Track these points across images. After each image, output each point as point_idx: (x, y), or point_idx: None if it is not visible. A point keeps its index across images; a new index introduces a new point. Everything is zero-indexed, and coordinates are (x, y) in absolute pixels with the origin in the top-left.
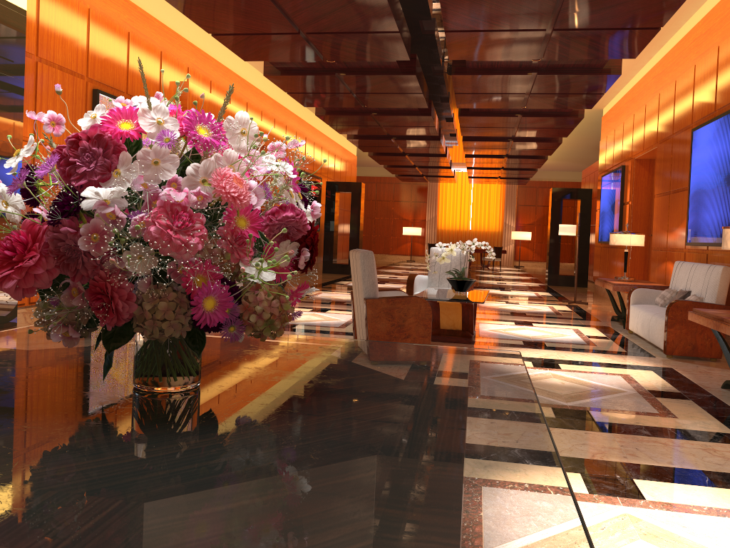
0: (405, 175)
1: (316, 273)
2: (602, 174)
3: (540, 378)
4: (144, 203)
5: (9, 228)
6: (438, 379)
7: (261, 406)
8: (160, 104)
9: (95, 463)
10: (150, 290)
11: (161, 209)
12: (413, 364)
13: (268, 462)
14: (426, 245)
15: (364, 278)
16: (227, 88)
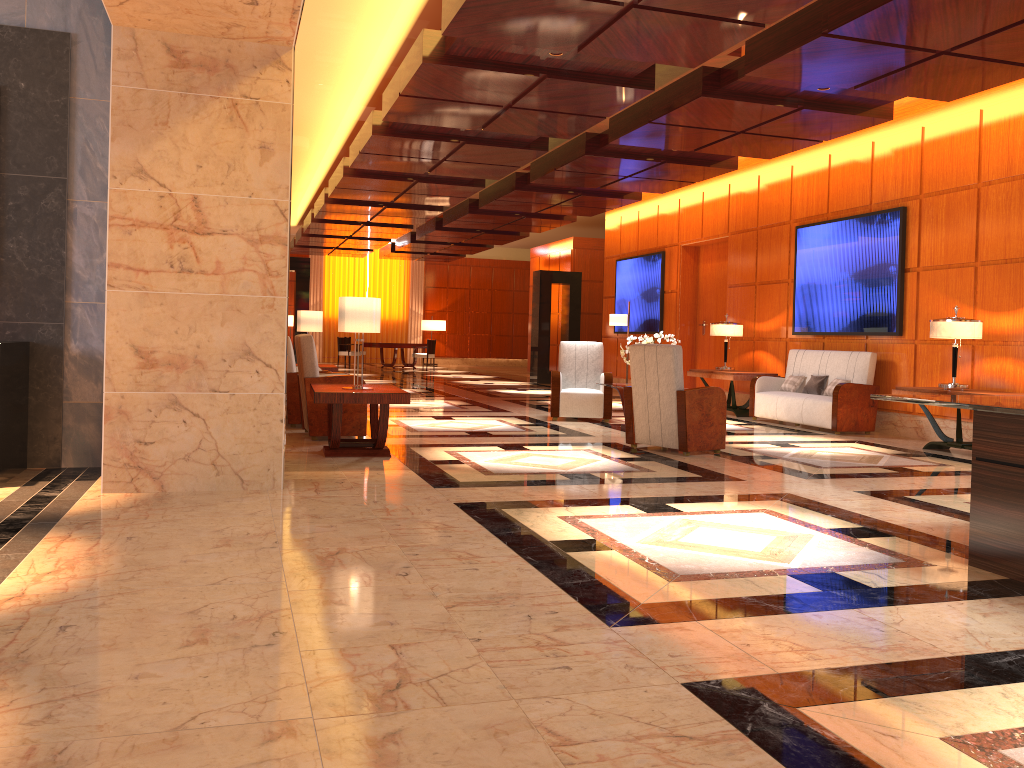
0: (308, 247)
1: None
2: (615, 258)
3: (812, 453)
4: None
5: None
6: None
7: None
8: None
9: None
10: None
11: None
12: None
13: None
14: None
15: (676, 371)
16: None
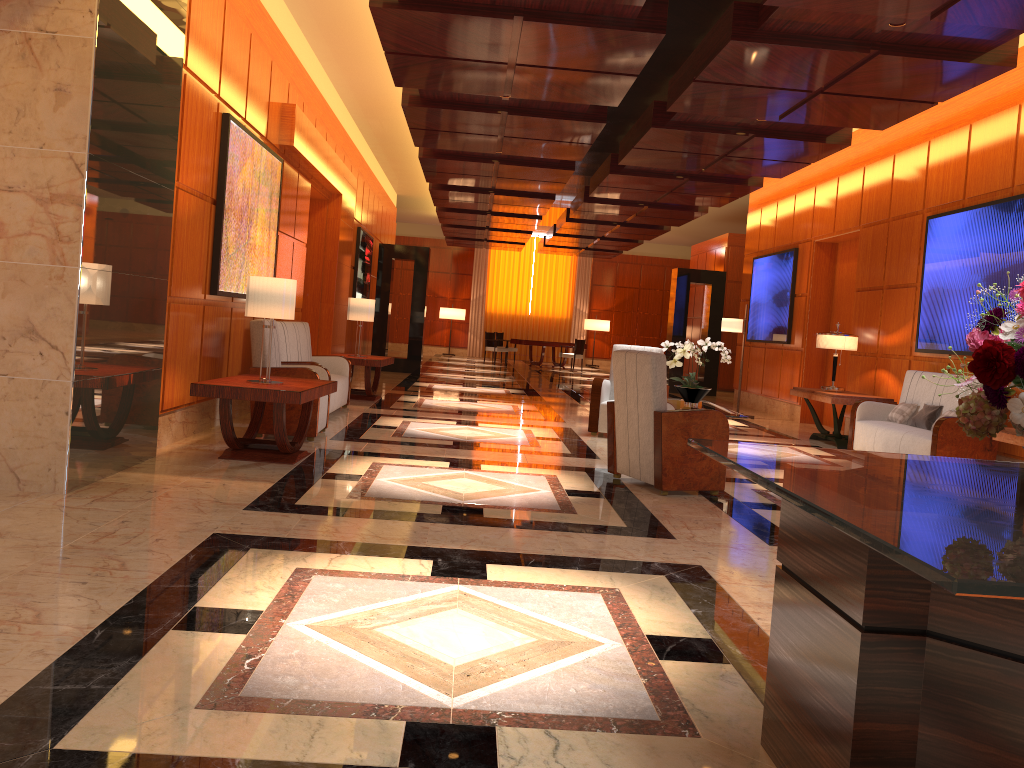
0: (458, 238)
1: (362, 370)
2: (753, 255)
3: None
4: None
5: (159, 307)
6: None
7: None
8: None
9: None
10: None
11: None
12: None
13: None
14: (470, 333)
15: (655, 387)
16: (313, 113)
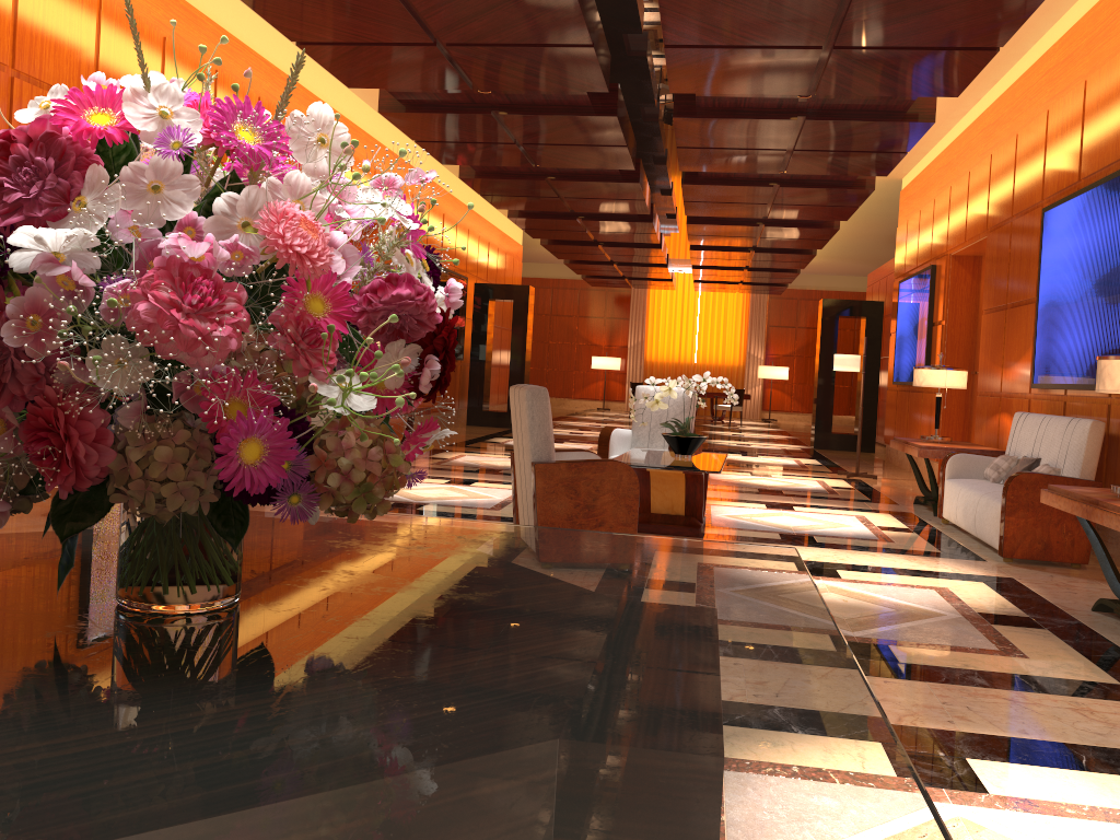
0: (596, 277)
1: (456, 425)
2: (900, 279)
3: None
4: (132, 262)
5: None
6: (663, 595)
7: (346, 641)
8: (166, 82)
9: (4, 756)
10: (142, 424)
11: (161, 272)
12: (618, 568)
13: (349, 755)
14: (628, 384)
15: (533, 430)
16: None
